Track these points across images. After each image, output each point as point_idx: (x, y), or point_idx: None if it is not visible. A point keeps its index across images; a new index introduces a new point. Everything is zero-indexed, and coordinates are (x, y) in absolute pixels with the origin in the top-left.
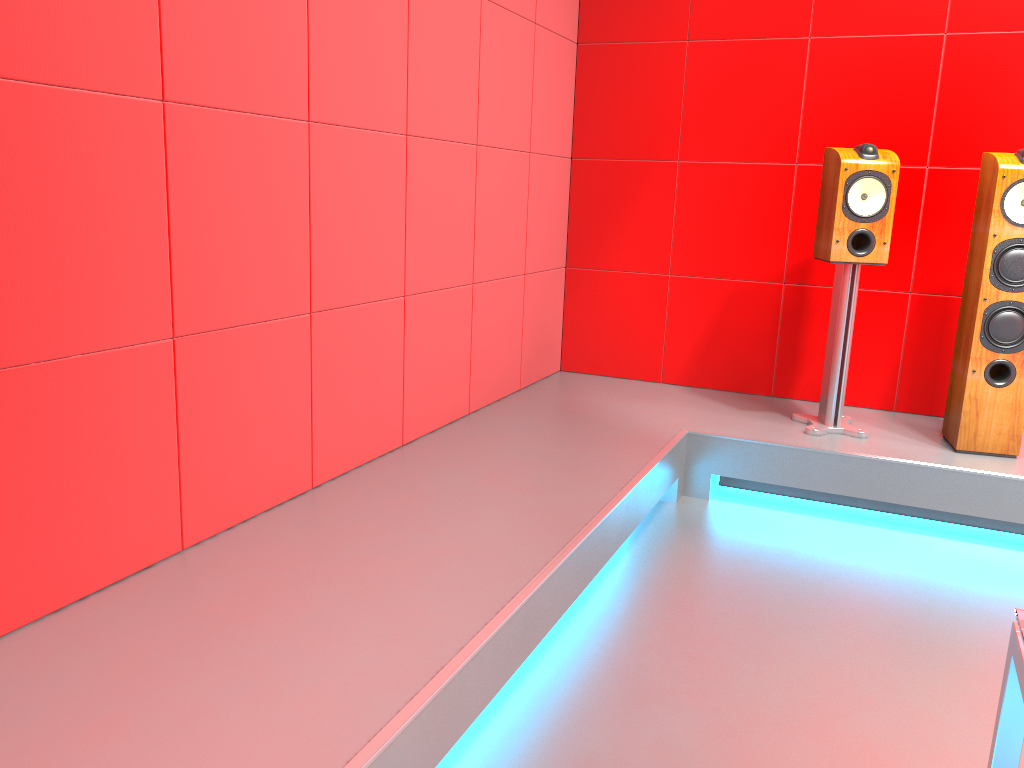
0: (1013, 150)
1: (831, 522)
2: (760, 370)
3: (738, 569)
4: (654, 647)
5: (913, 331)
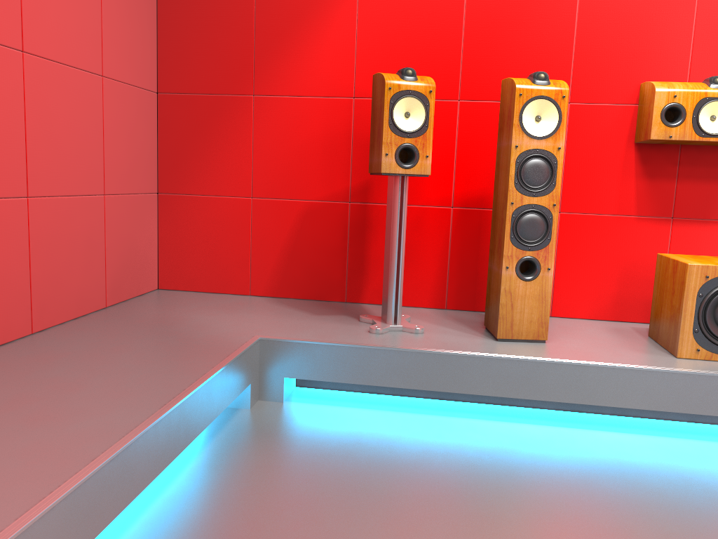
0: None
1: (395, 414)
2: (334, 279)
3: (299, 479)
4: None
5: (456, 240)
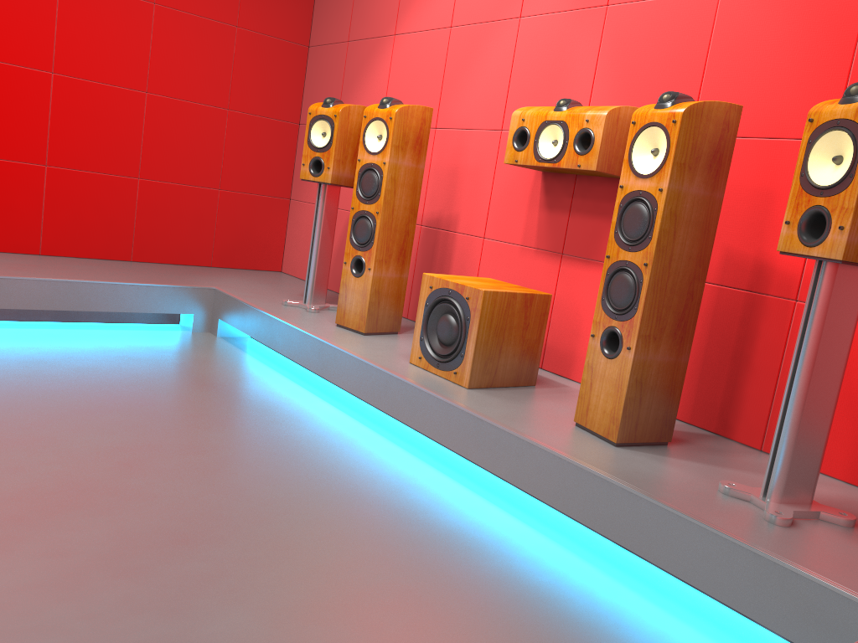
0: (475, 114)
1: (247, 357)
2: None
3: (112, 346)
4: None
5: (420, 256)
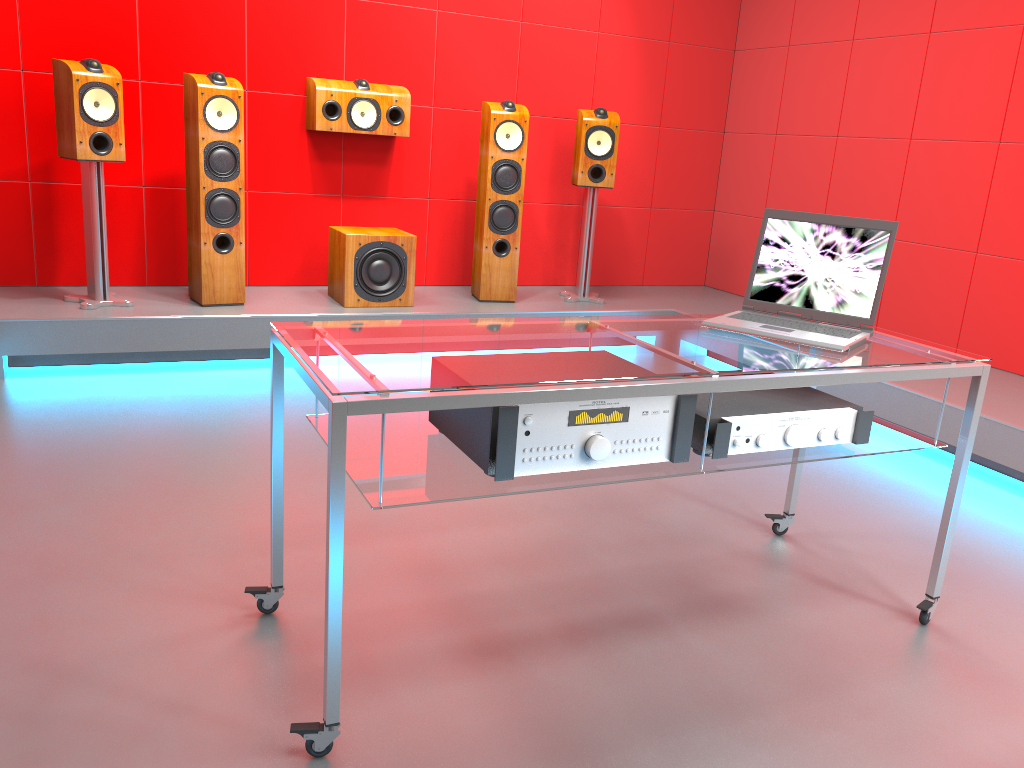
0: (203, 72)
1: (119, 376)
2: (21, 263)
3: (57, 419)
4: (11, 479)
5: (152, 218)
